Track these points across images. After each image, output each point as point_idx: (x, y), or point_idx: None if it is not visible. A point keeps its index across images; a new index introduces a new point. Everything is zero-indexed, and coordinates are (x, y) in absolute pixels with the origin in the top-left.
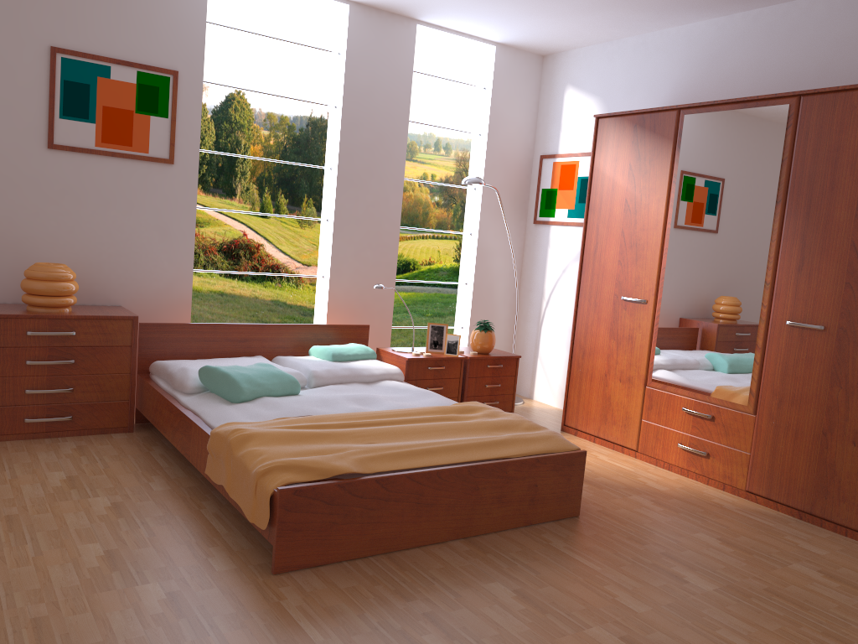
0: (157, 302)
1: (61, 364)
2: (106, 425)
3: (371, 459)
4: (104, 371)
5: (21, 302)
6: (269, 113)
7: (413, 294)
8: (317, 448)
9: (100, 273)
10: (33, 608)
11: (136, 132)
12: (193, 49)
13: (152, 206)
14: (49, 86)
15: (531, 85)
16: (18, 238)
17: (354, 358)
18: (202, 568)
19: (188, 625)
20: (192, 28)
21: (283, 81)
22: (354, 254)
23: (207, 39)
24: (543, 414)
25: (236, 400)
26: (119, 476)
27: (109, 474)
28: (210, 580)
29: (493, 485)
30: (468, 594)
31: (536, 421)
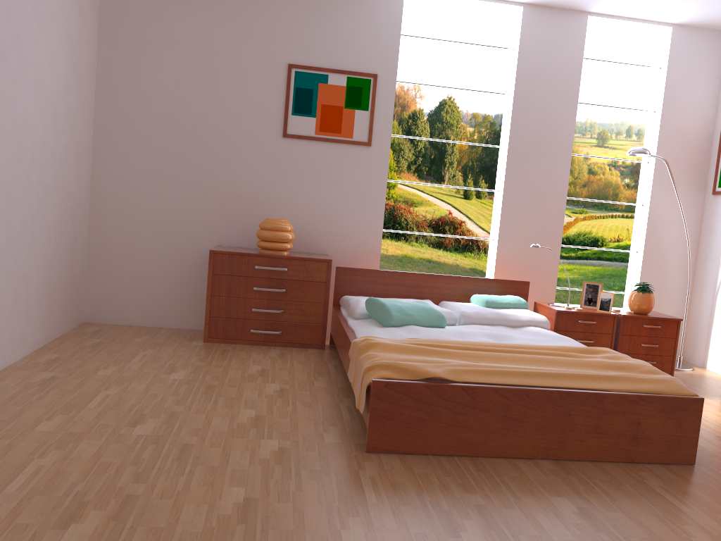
0: (354, 253)
1: (276, 291)
2: (305, 341)
3: (465, 372)
4: (305, 300)
5: (260, 248)
6: (474, 113)
7: (600, 268)
8: (424, 359)
9: (314, 229)
10: (189, 438)
11: (344, 122)
12: (389, 57)
13: (354, 179)
14: (285, 92)
15: (713, 60)
16: (260, 202)
17: (506, 306)
18: (315, 438)
19: (280, 470)
20: (389, 40)
21: (487, 86)
22: (521, 220)
23: (426, 58)
24: (709, 381)
25: (387, 324)
26: (296, 374)
27: (290, 371)
28: (316, 446)
29: (588, 414)
30: (529, 501)
31: (697, 385)
